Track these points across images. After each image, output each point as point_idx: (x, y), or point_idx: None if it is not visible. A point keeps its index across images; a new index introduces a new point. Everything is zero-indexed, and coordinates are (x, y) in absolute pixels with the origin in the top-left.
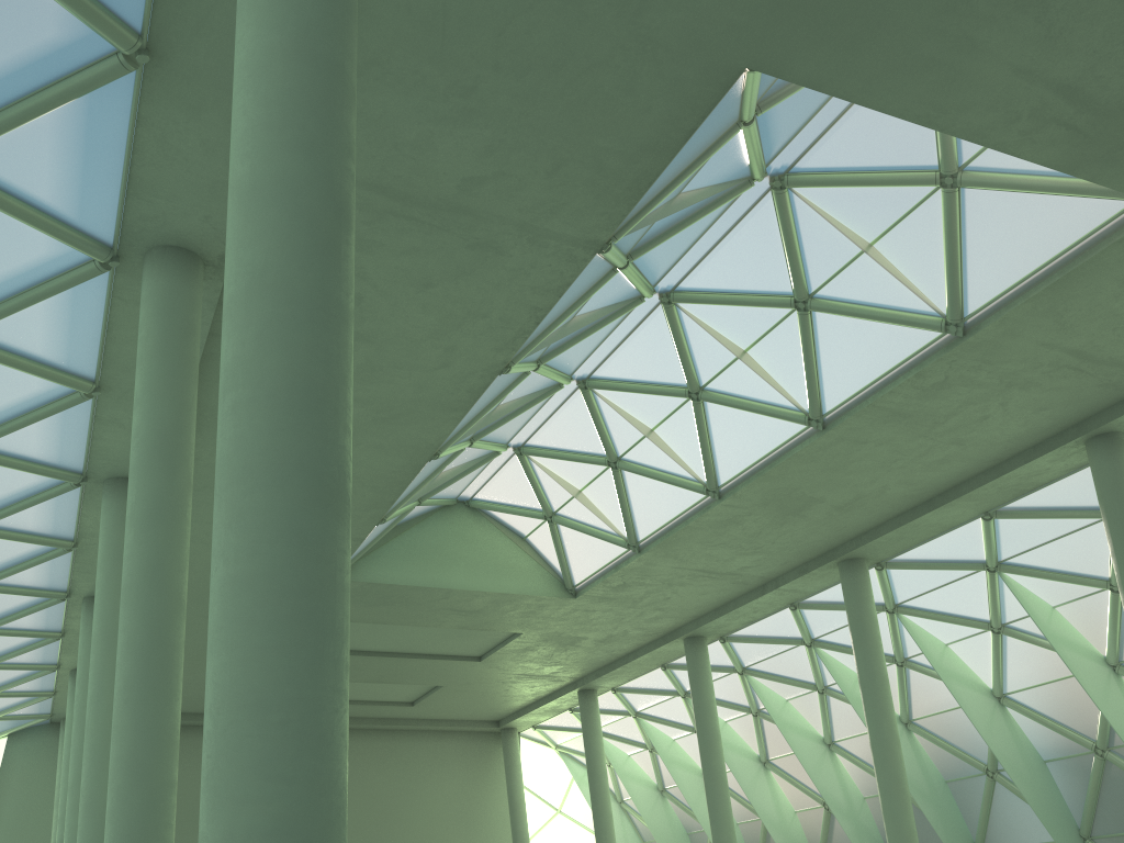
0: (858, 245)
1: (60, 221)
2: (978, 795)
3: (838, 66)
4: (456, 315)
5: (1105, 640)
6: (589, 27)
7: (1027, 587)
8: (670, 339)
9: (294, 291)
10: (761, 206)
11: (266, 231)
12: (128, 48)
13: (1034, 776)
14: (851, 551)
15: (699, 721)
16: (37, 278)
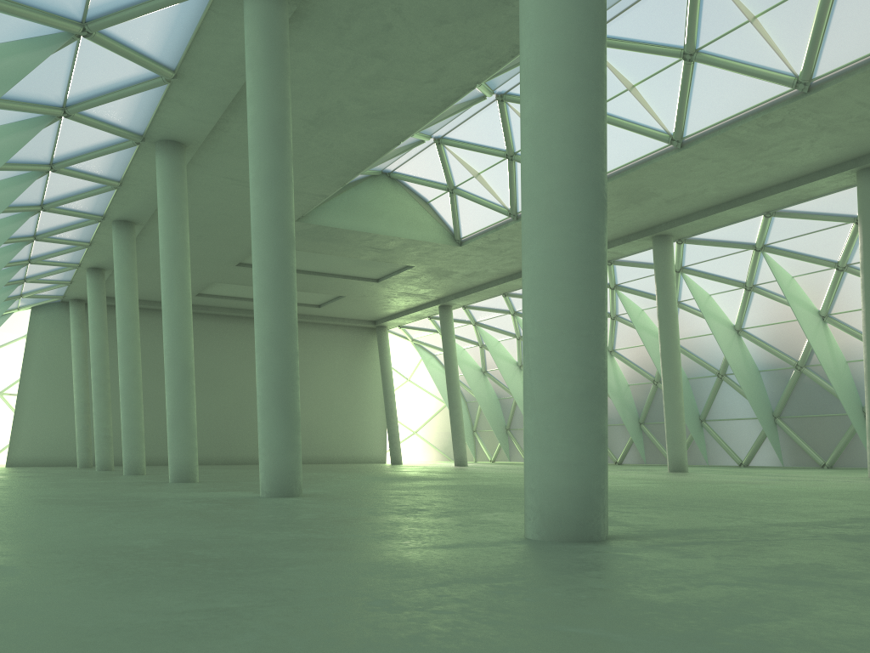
0: (747, 17)
1: None
2: (708, 388)
3: None
4: (455, 46)
5: (822, 300)
6: None
7: (779, 263)
8: None
9: (587, 68)
10: None
11: (567, 23)
12: None
13: (751, 379)
14: (665, 230)
15: None
16: None
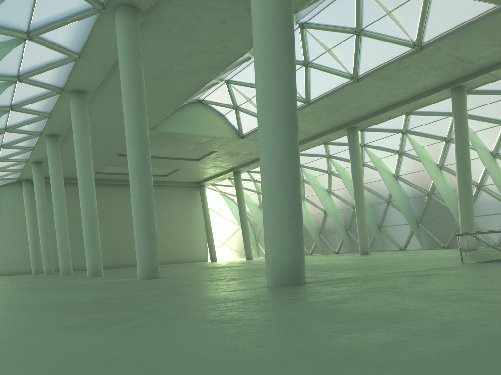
0: (386, 12)
1: None
2: (382, 209)
3: None
4: (231, 34)
5: (439, 158)
6: None
7: (415, 139)
8: (299, 42)
9: (285, 62)
10: None
11: (274, 41)
12: None
13: (404, 203)
14: (353, 125)
15: None
16: (70, 14)
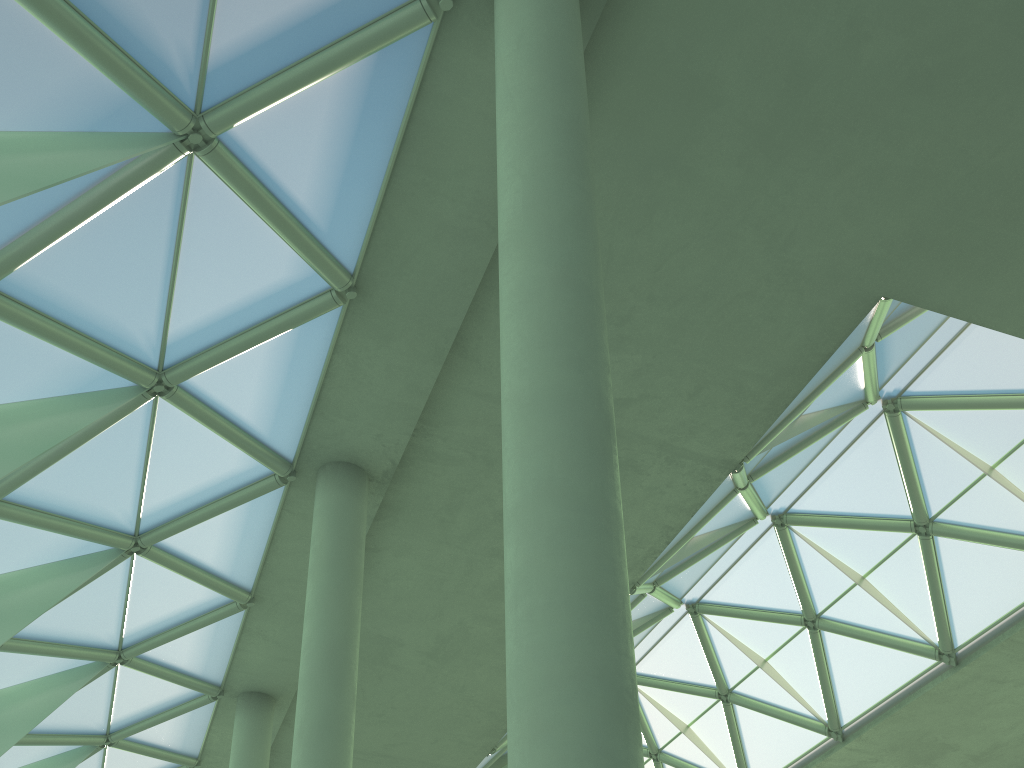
0: (980, 467)
1: (254, 437)
2: None
3: (971, 293)
4: None
5: None
6: (738, 262)
7: None
8: (783, 563)
9: (579, 498)
10: (874, 429)
11: (548, 440)
12: (342, 286)
13: None
14: None
15: None
16: (224, 490)
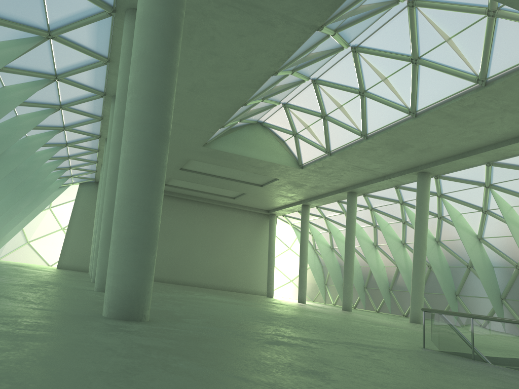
0: (444, 38)
1: None
2: (461, 274)
3: None
4: (253, 49)
5: None
6: None
7: (502, 197)
8: (354, 68)
9: (154, 60)
10: (402, 14)
11: (146, 36)
12: None
13: (486, 272)
14: (423, 169)
15: (347, 225)
16: (84, 16)
